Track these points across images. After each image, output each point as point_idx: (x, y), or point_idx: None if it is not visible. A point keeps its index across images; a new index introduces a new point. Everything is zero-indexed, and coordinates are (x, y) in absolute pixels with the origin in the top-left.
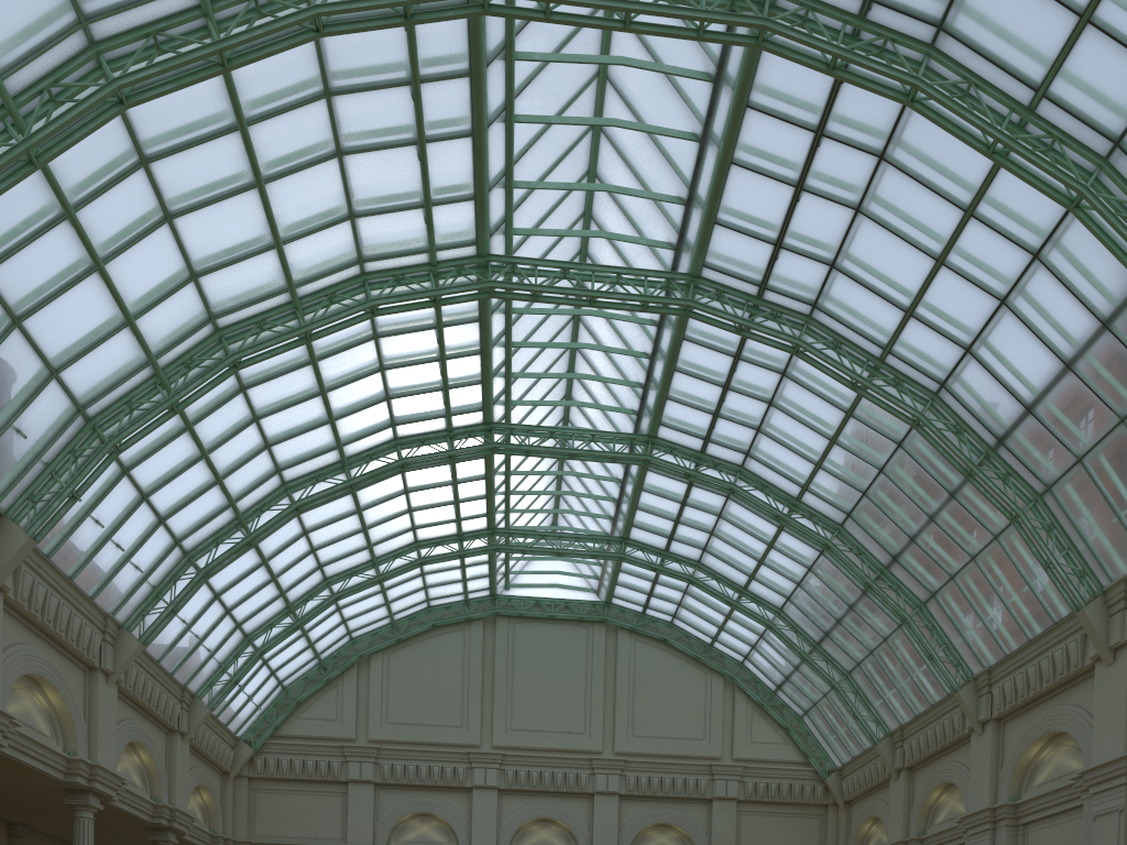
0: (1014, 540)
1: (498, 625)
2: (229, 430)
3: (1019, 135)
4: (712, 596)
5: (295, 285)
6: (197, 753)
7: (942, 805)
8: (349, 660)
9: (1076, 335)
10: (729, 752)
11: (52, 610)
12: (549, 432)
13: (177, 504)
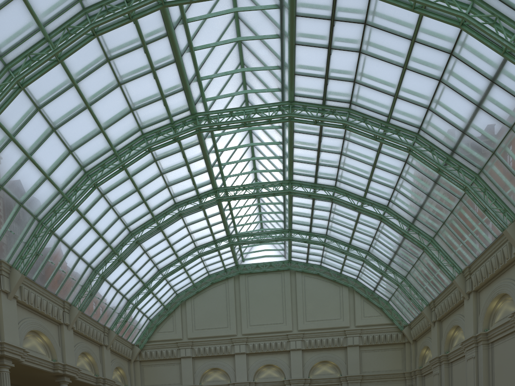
0: (469, 199)
1: (240, 278)
2: (100, 214)
3: None
4: (334, 250)
5: (114, 146)
6: (115, 353)
7: (455, 337)
8: (176, 304)
9: (479, 89)
10: (353, 323)
11: (38, 302)
12: (243, 187)
13: (85, 249)
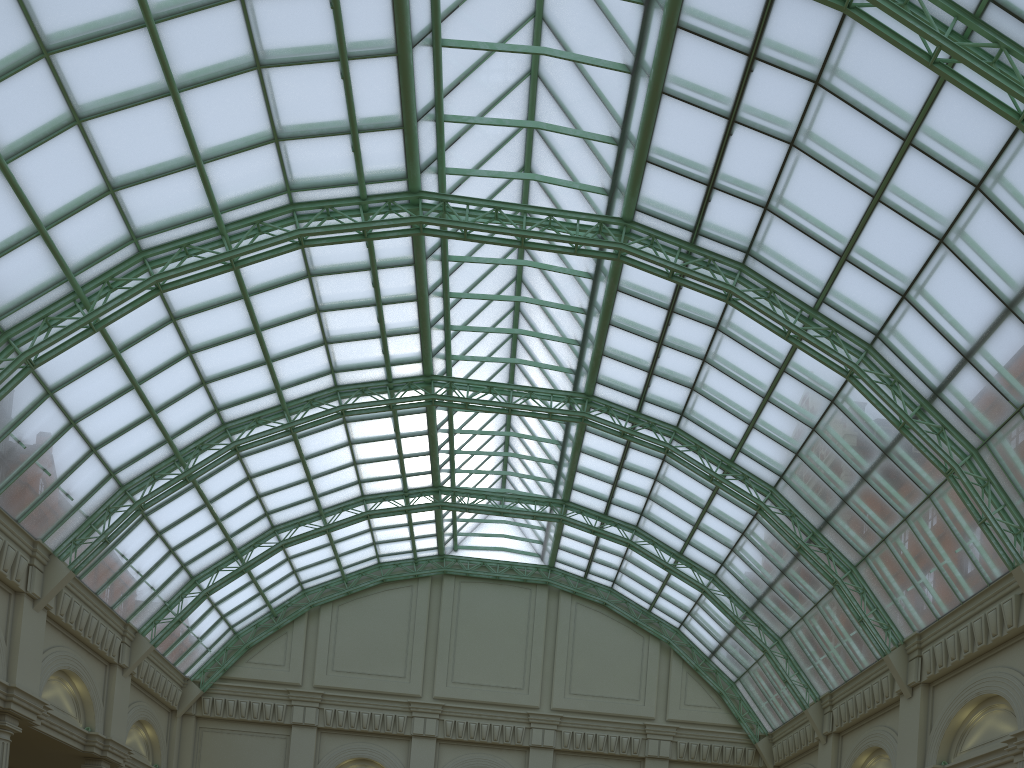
0: (947, 499)
1: (444, 583)
2: (161, 362)
3: (963, 43)
4: (649, 560)
5: (220, 210)
6: (141, 688)
7: None
8: (299, 610)
9: (1019, 272)
10: (663, 713)
11: None
12: (488, 387)
13: (109, 434)
